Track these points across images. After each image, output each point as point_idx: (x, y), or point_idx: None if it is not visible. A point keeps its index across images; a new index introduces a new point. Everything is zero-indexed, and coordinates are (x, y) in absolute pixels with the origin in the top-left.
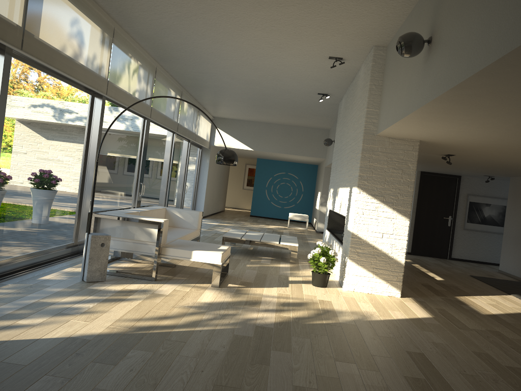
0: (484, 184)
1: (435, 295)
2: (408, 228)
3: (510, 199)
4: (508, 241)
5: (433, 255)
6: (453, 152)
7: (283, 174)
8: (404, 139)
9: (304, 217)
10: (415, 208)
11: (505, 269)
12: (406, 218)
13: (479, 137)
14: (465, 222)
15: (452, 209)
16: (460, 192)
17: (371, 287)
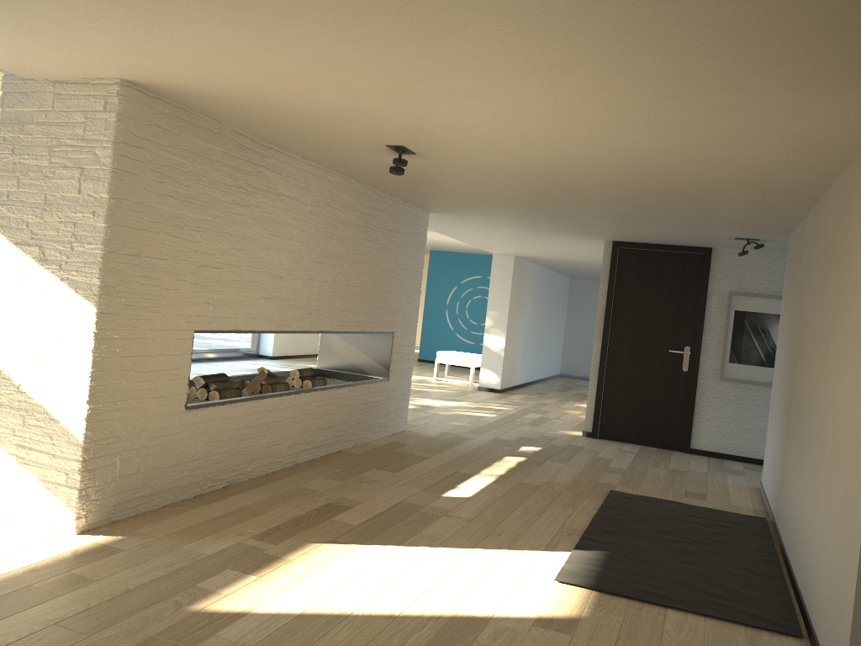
0: (774, 265)
1: (249, 536)
2: (94, 334)
3: (783, 294)
4: (773, 405)
5: (648, 442)
6: (367, 135)
7: (478, 280)
8: (87, 82)
9: (465, 358)
10: (603, 328)
11: (764, 481)
12: (88, 306)
13: (71, 9)
14: (726, 361)
15: (693, 330)
16: (712, 289)
17: (14, 499)
